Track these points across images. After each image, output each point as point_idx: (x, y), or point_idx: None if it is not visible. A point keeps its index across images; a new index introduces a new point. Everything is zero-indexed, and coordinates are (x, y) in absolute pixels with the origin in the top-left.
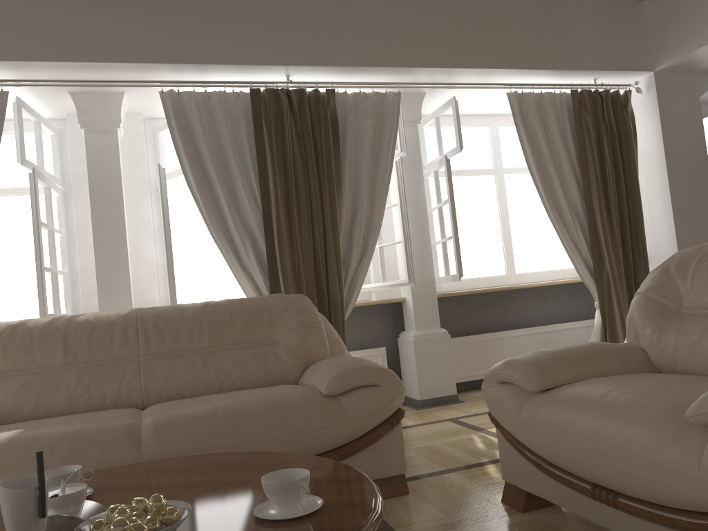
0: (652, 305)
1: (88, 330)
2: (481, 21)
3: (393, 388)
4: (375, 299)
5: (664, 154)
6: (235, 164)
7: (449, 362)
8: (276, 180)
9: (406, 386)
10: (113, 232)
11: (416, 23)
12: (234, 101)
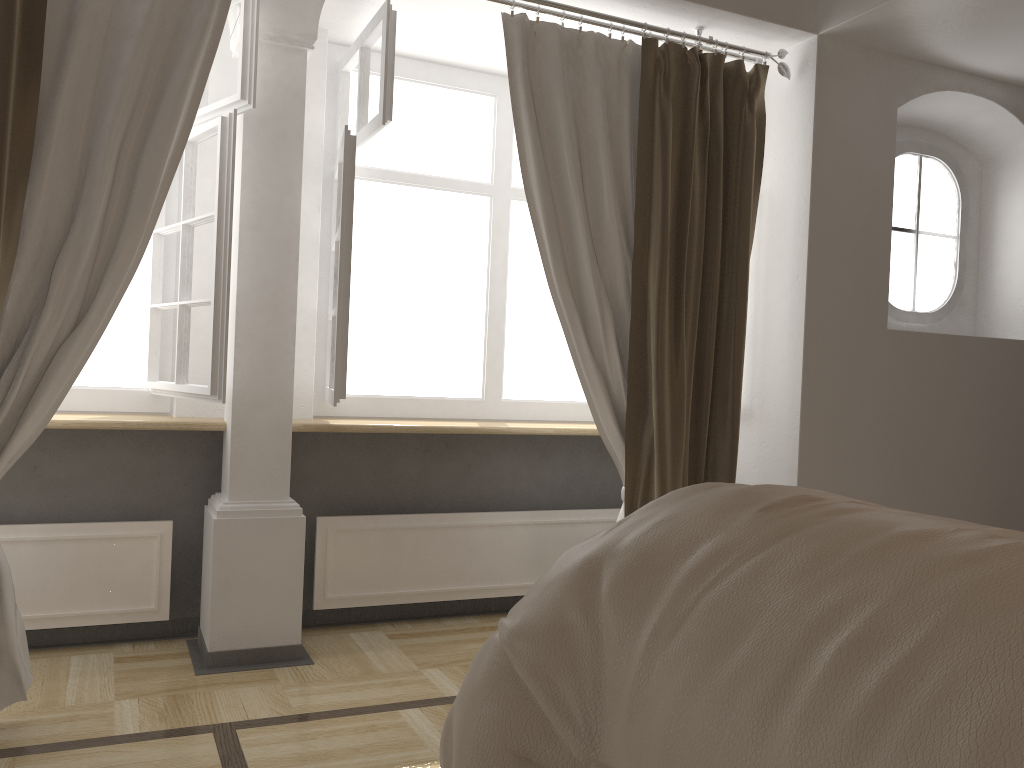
0: (504, 713)
1: None
2: None
3: None
4: (174, 415)
5: (808, 208)
6: None
7: (294, 576)
8: None
9: (202, 611)
10: None
11: None
12: None
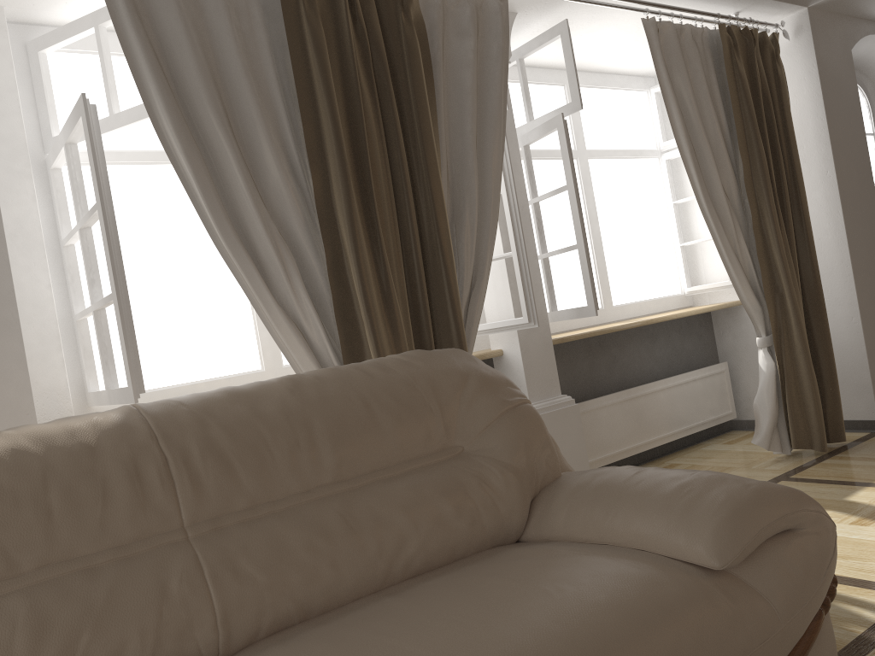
0: None
1: (31, 479)
2: None
3: (825, 530)
4: None
5: (826, 125)
6: (253, 101)
7: (581, 448)
8: (340, 133)
9: None
10: None
11: None
12: None
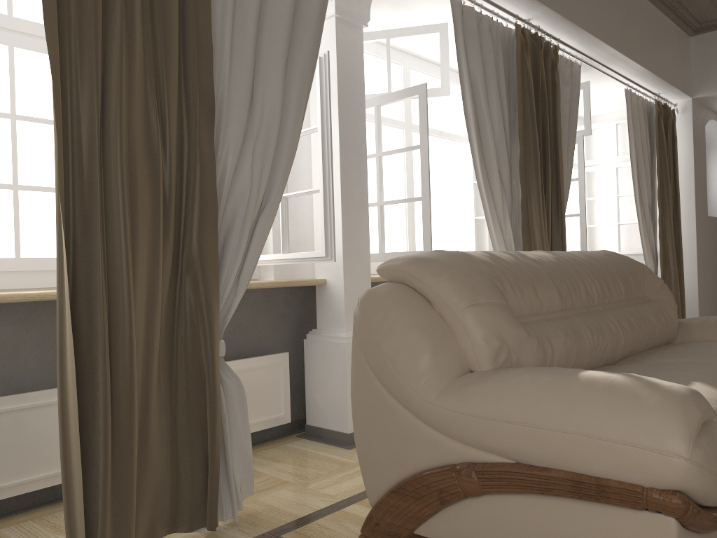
0: None
1: (556, 271)
2: (635, 18)
3: None
4: None
5: (693, 168)
6: (499, 103)
7: None
8: (536, 130)
9: None
10: (356, 156)
11: (609, 2)
12: (496, 32)
